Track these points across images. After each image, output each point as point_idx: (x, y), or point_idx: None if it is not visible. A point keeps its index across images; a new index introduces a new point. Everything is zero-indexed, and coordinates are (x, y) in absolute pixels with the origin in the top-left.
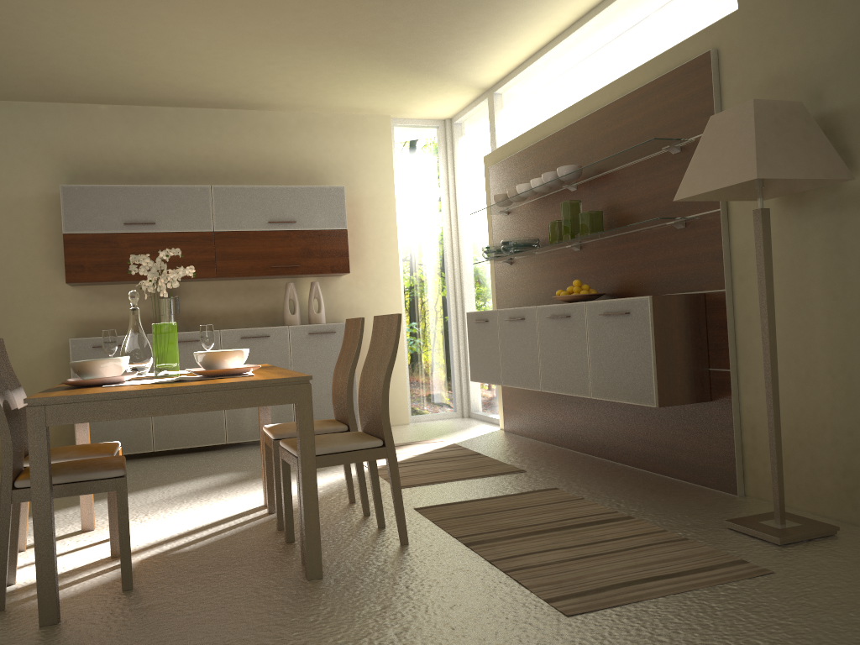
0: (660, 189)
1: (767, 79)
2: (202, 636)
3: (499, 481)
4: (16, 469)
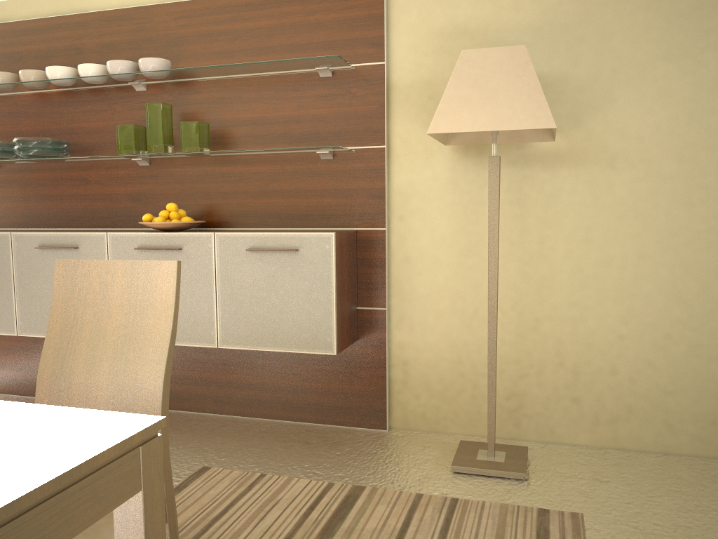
0: (297, 112)
1: (450, 26)
2: None
3: None
4: None
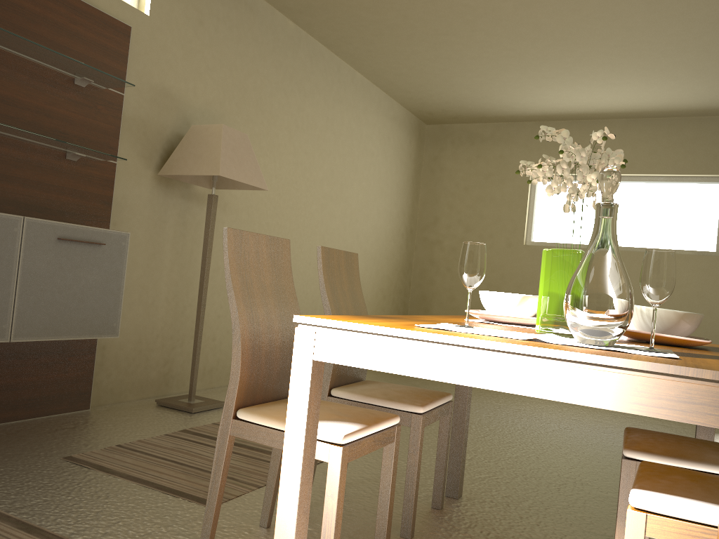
0: (48, 106)
1: (160, 86)
2: (569, 497)
3: (17, 488)
4: None
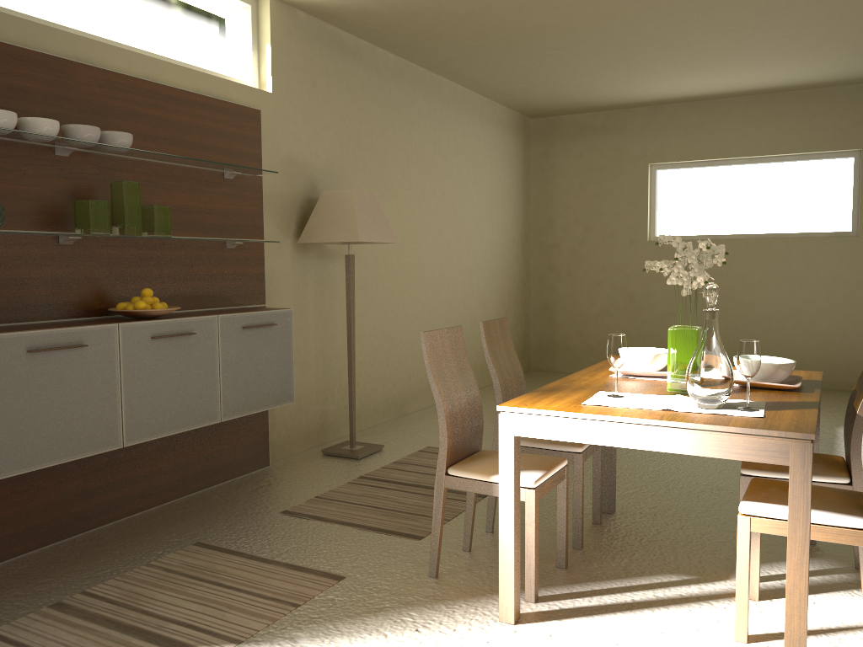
0: (208, 205)
1: (288, 157)
2: (707, 502)
3: (265, 540)
4: (846, 454)
